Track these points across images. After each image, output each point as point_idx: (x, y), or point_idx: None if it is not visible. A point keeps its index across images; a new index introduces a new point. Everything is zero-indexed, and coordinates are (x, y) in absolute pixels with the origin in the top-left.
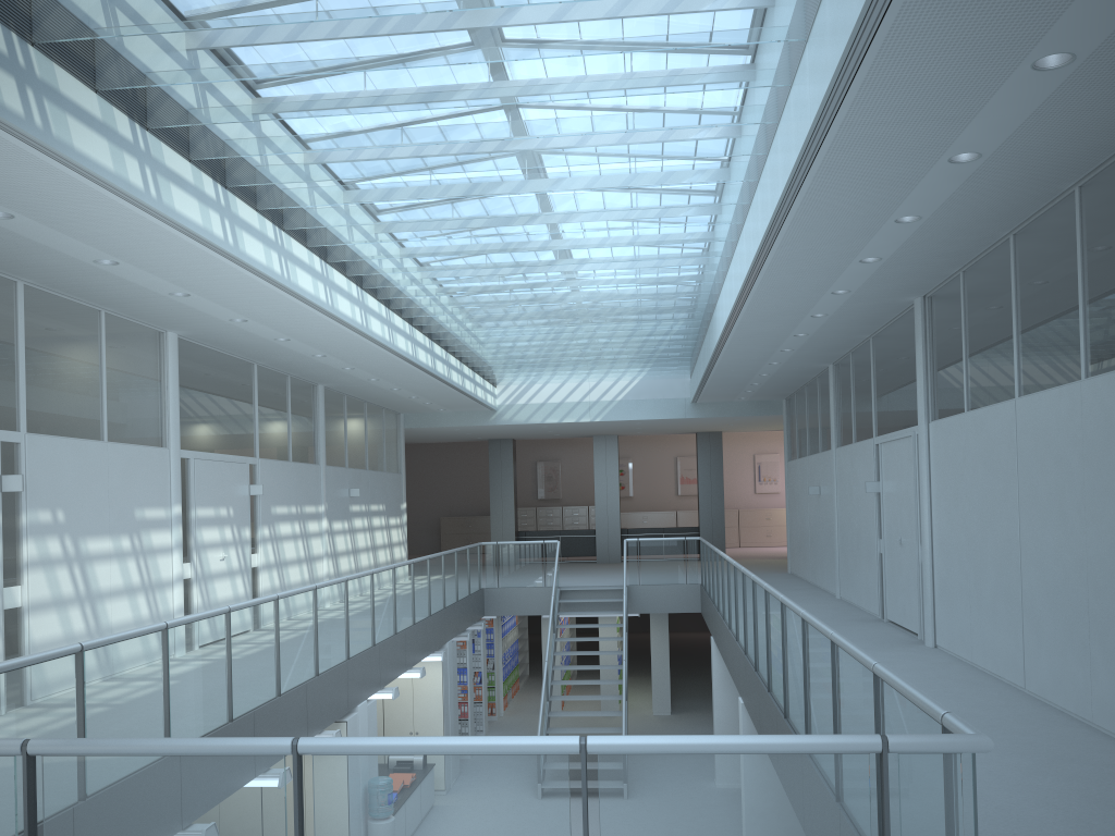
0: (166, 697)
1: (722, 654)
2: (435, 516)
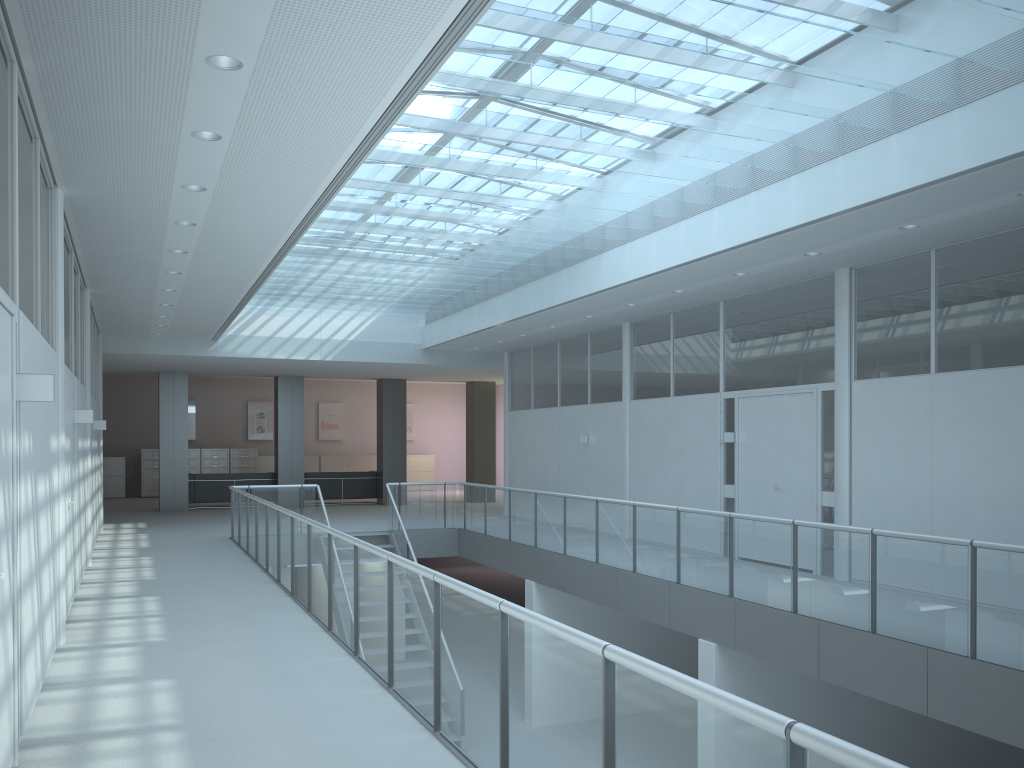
0: (506, 710)
1: (589, 597)
2: None
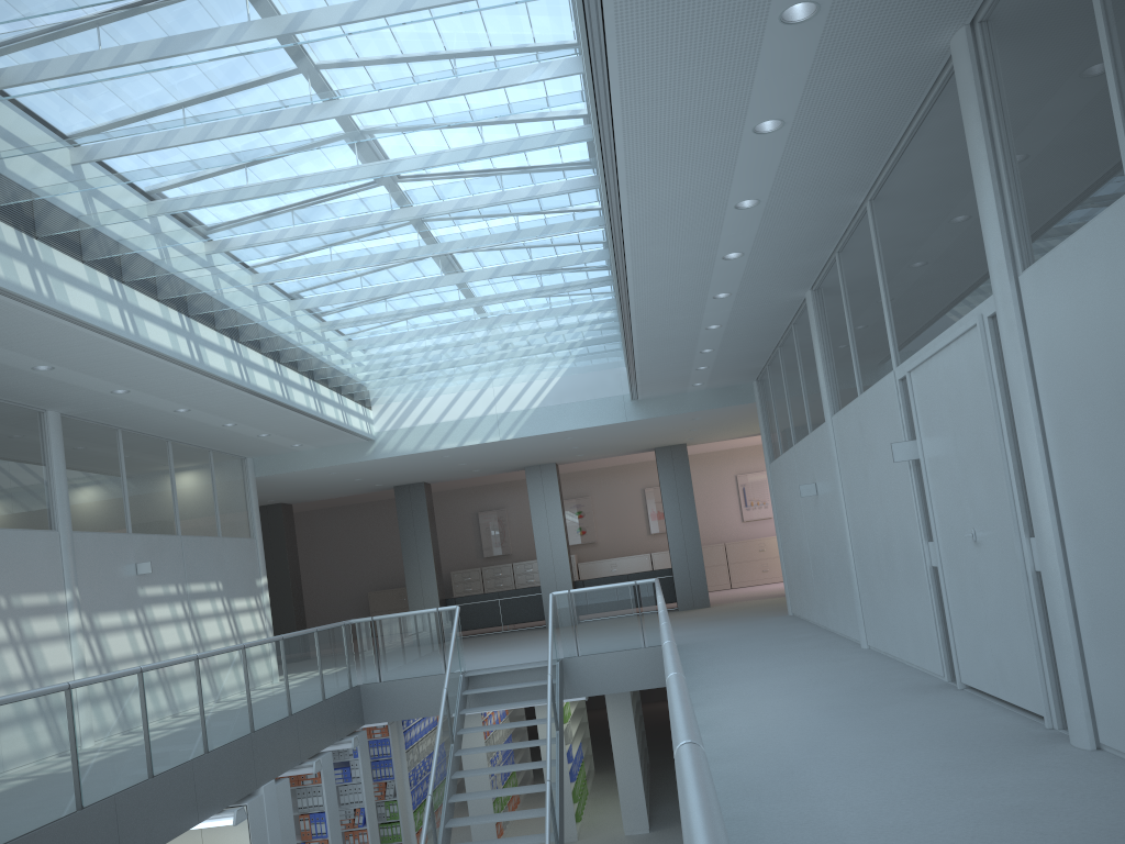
0: None
1: None
2: (363, 592)
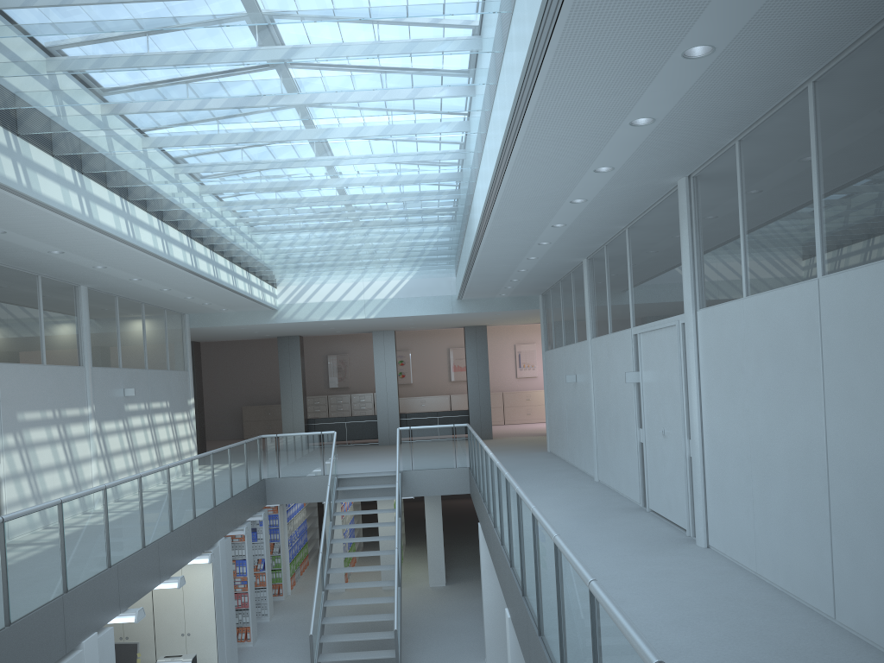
0: None
1: (488, 548)
2: (238, 405)
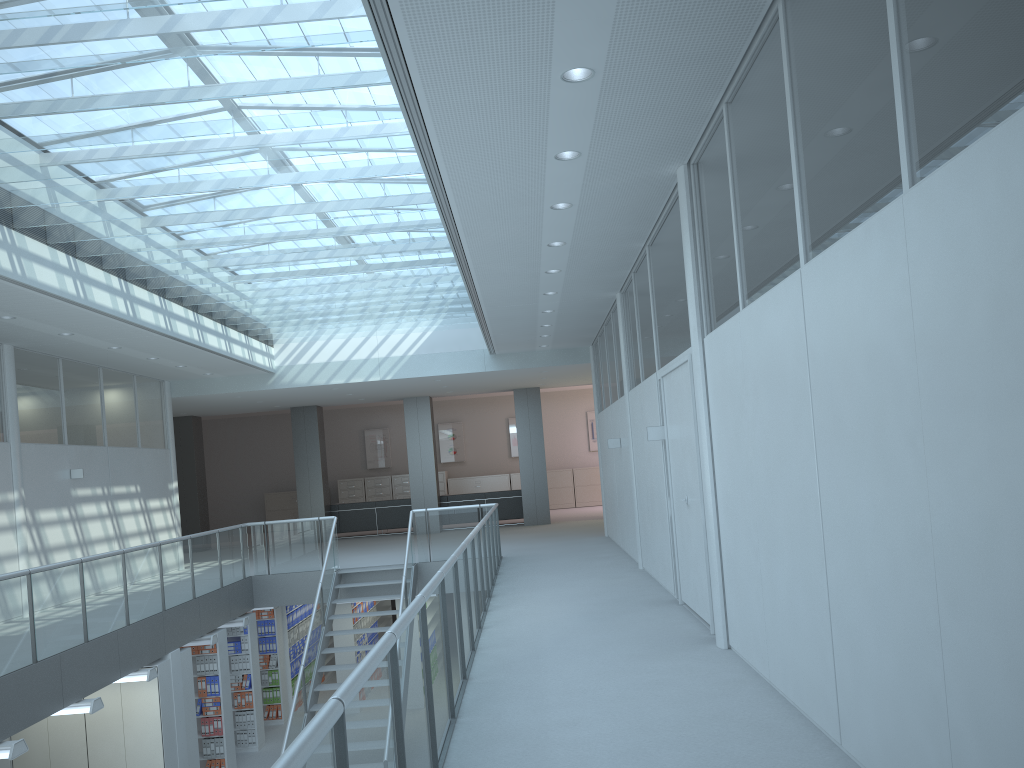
0: None
1: None
2: (260, 492)
